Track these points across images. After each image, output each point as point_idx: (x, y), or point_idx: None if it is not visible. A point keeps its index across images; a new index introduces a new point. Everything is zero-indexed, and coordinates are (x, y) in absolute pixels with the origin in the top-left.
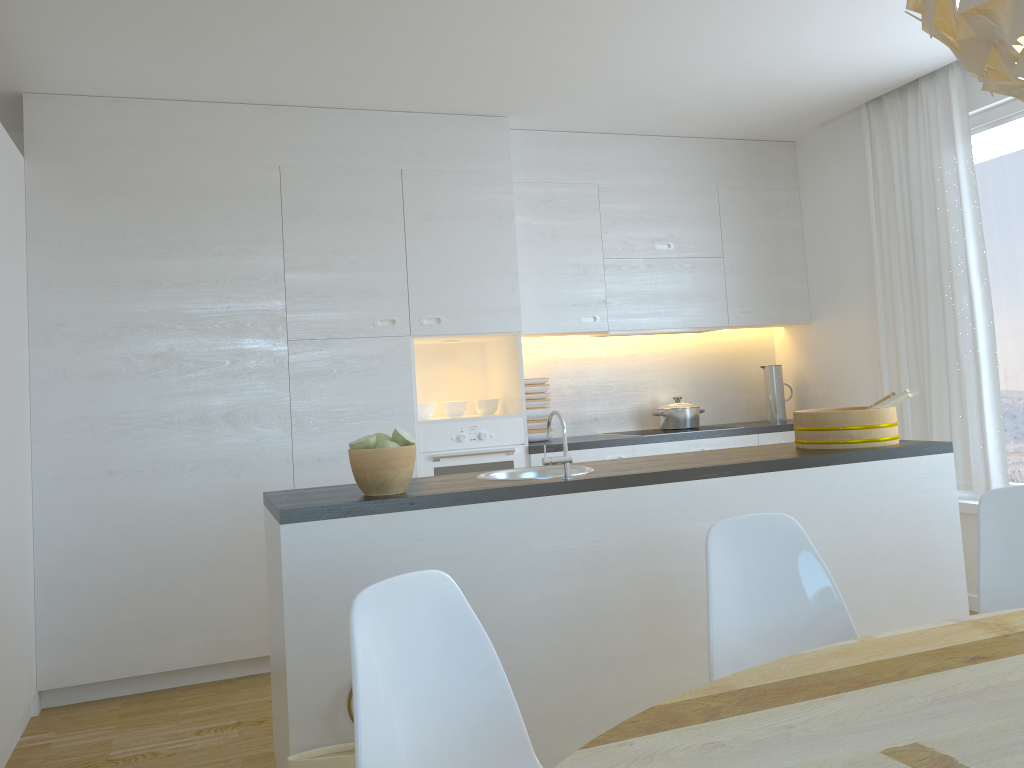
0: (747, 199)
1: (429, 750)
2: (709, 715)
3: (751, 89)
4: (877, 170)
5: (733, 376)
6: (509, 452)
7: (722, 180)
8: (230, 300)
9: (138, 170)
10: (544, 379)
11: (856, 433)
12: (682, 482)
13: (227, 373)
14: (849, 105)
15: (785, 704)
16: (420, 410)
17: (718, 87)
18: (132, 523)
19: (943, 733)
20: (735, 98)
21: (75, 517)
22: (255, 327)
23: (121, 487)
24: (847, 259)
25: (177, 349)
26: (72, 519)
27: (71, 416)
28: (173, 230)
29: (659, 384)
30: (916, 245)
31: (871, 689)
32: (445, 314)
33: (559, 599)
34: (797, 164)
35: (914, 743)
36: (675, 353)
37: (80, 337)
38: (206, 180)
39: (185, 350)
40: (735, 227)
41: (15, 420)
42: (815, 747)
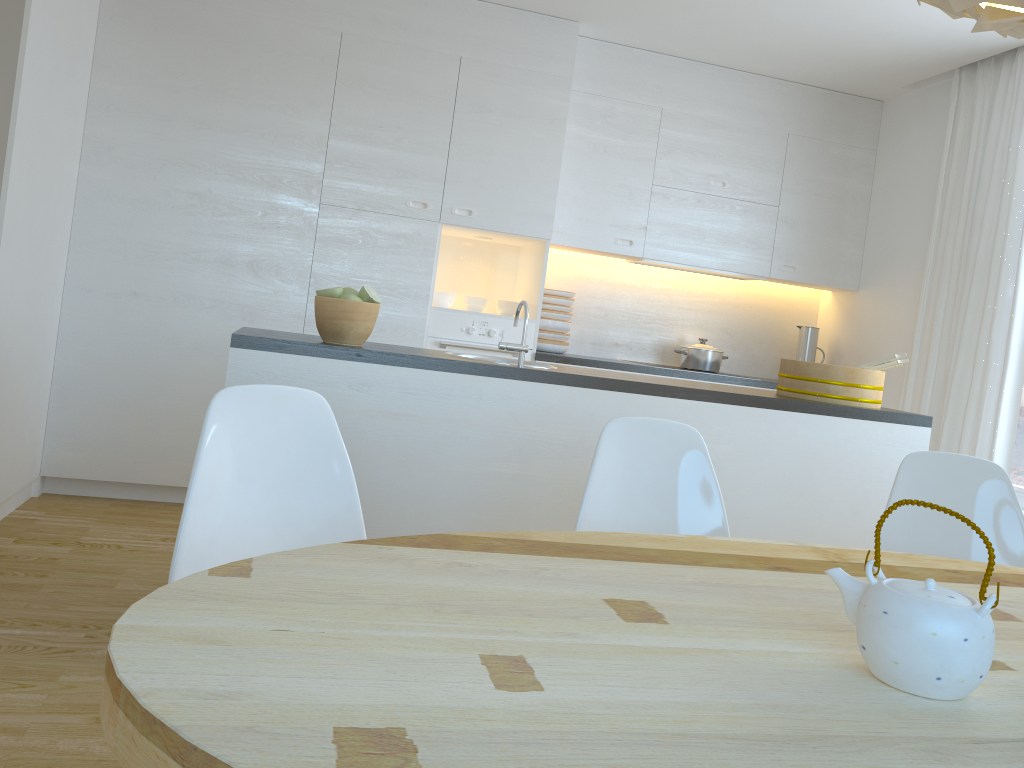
0: (817, 152)
1: (263, 544)
2: (483, 548)
3: (833, 31)
4: (955, 141)
5: (768, 331)
6: (515, 354)
7: (795, 127)
8: (272, 154)
9: (206, 13)
10: (569, 293)
11: (834, 388)
12: (633, 394)
13: (257, 223)
14: (941, 68)
15: (561, 556)
16: (440, 298)
17: (797, 23)
18: (147, 345)
19: (678, 601)
20: (816, 39)
21: (97, 328)
22: (291, 185)
23: (142, 309)
24: (907, 231)
25: (214, 192)
26: (94, 329)
27: (108, 235)
28: (229, 77)
29: (689, 323)
30: (974, 225)
31: (653, 565)
32: (477, 208)
33: (486, 477)
34: (880, 125)
35: (641, 601)
36: (712, 296)
37: (127, 163)
38: (269, 34)
39: (222, 194)
40: (798, 178)
41: (51, 225)
42: (548, 584)
